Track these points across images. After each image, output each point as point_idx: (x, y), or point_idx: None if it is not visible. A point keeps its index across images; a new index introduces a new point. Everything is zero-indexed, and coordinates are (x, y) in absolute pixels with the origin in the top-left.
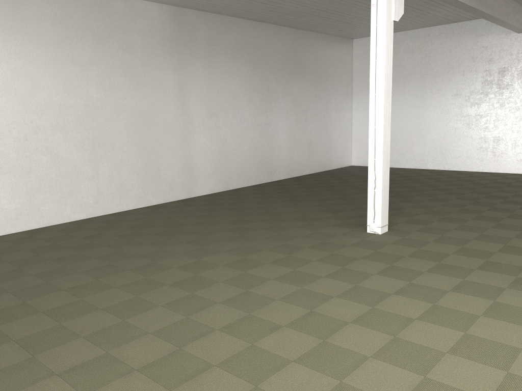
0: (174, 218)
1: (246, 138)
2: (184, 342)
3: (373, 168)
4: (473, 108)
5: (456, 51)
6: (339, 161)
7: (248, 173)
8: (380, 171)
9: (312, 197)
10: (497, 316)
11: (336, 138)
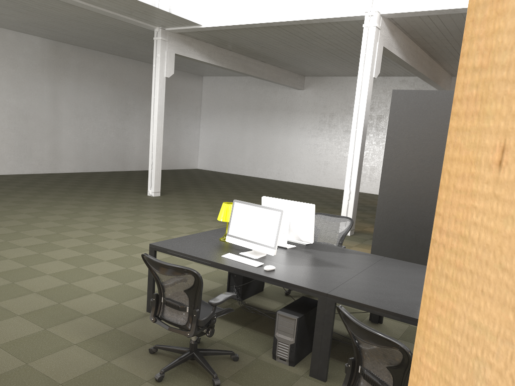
0: (34, 180)
1: (105, 137)
2: (5, 214)
3: (151, 157)
4: (272, 136)
5: (264, 95)
6: (186, 164)
7: (105, 162)
8: (154, 159)
9: (140, 180)
10: (158, 219)
11: (184, 146)
